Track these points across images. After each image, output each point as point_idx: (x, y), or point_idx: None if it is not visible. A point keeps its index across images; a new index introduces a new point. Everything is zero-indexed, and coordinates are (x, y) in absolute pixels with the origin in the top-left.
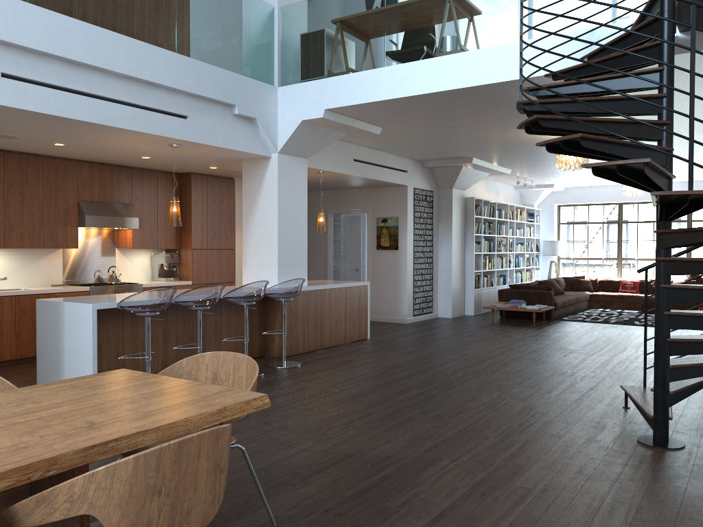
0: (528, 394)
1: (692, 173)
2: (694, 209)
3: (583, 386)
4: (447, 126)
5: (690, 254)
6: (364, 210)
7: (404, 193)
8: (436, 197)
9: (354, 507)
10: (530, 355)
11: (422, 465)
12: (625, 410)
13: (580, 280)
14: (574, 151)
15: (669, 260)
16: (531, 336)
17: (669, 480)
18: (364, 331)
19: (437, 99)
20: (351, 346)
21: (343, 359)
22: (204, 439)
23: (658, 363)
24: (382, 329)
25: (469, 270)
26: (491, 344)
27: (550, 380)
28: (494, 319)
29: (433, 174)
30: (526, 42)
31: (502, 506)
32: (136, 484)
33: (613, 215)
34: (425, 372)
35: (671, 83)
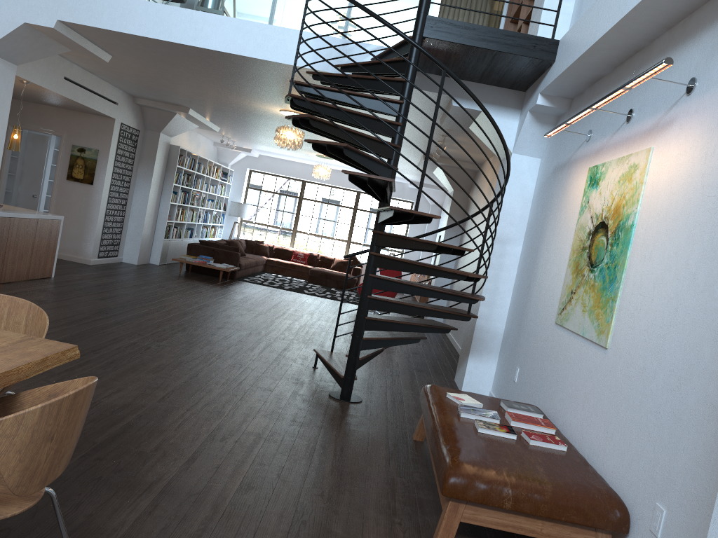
0: (235, 350)
1: (419, 198)
2: (409, 222)
3: (278, 347)
4: (183, 76)
5: (351, 237)
6: (58, 133)
7: (110, 126)
8: (142, 137)
9: (110, 452)
10: (225, 313)
11: (161, 413)
12: (314, 369)
13: (260, 245)
14: (332, 154)
15: (380, 256)
16: (220, 294)
17: (357, 426)
18: (50, 268)
19: (189, 52)
20: (36, 284)
21: (32, 298)
22: (88, 390)
23: (355, 335)
24: (65, 268)
25: (162, 218)
26: (187, 298)
27: (249, 339)
28: (181, 272)
29: (143, 113)
30: (288, 30)
31: (242, 448)
32: (38, 431)
33: (296, 190)
34: (131, 321)
35: (406, 116)
